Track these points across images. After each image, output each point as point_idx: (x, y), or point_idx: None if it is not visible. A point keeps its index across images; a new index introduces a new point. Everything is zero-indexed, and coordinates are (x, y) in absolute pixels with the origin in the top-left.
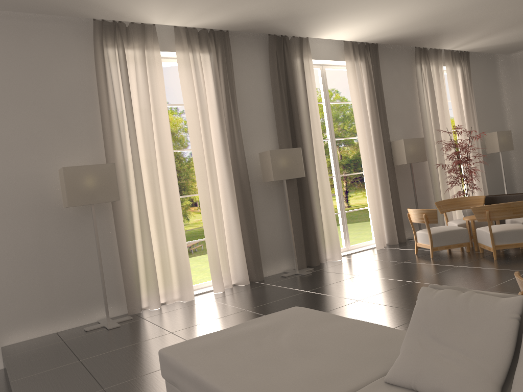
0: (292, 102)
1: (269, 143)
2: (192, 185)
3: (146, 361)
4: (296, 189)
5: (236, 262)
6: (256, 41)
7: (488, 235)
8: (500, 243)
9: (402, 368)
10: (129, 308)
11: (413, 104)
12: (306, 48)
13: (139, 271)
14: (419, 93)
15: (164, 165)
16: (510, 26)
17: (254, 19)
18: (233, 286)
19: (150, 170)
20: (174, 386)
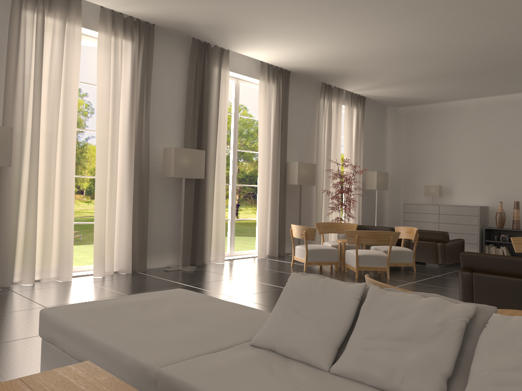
0: (204, 107)
1: (175, 141)
2: (82, 171)
3: (15, 329)
4: (194, 189)
5: (122, 250)
6: (180, 41)
7: (354, 257)
8: (362, 265)
9: (266, 333)
10: None
11: (312, 133)
12: (225, 59)
13: (17, 244)
14: (318, 124)
15: (65, 141)
16: (401, 83)
17: (182, 20)
18: (114, 273)
19: (49, 143)
20: (51, 344)
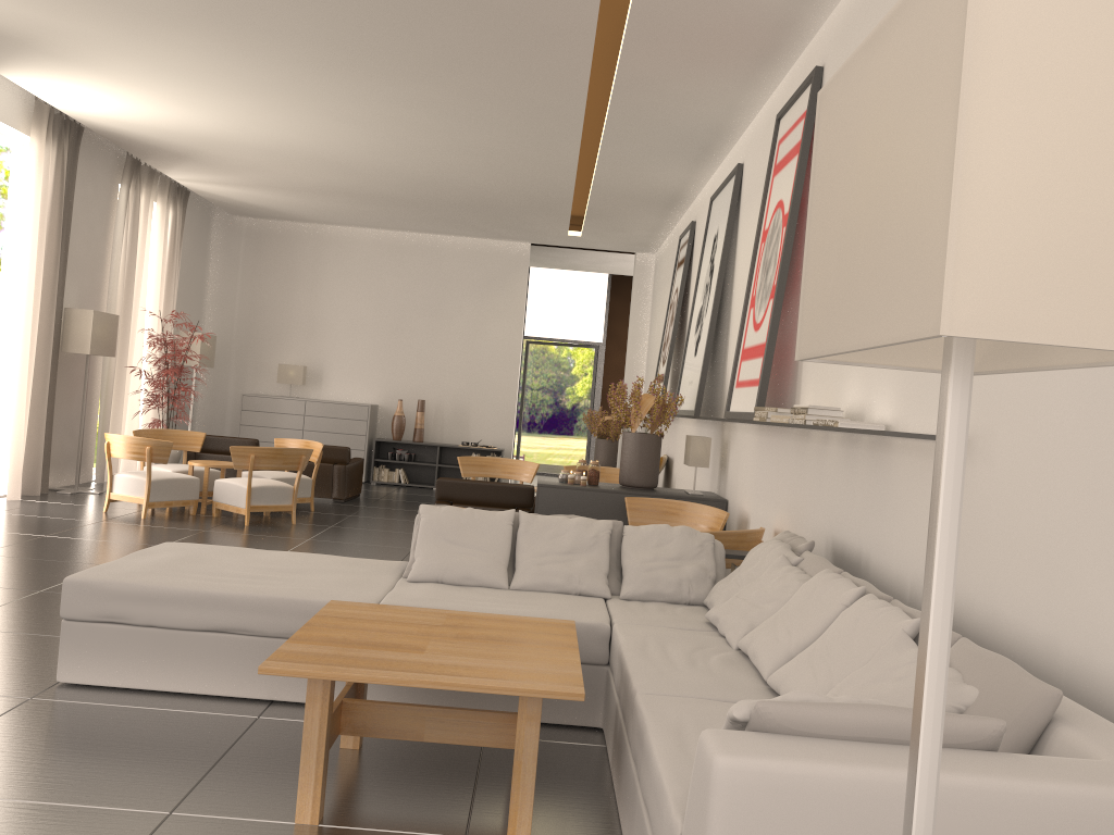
0: None
1: None
2: None
3: None
4: None
5: None
6: None
7: (243, 490)
8: (257, 503)
9: (428, 566)
10: None
11: (103, 251)
12: None
13: None
14: (116, 235)
15: None
16: (276, 188)
17: None
18: None
19: None
20: (101, 623)
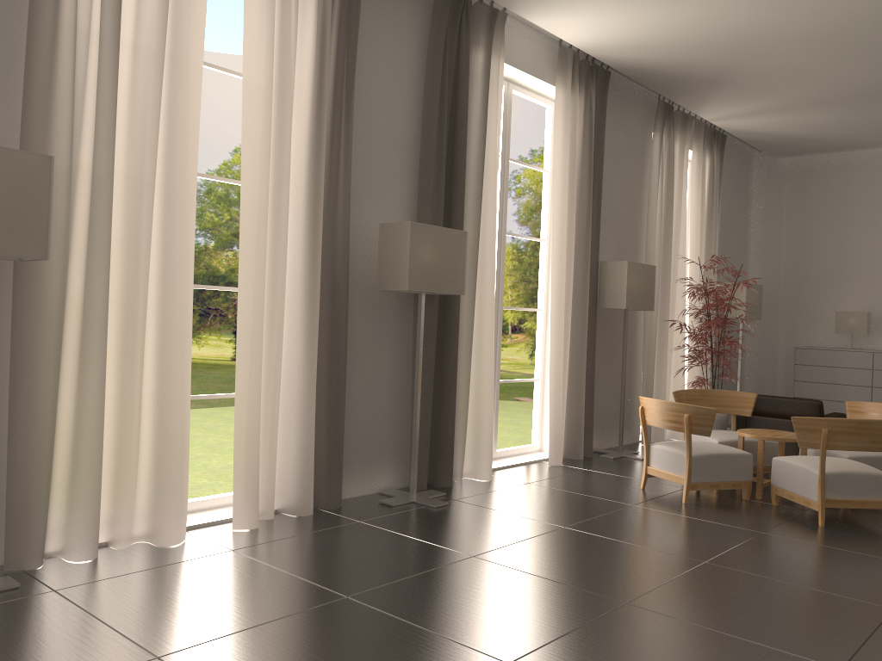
0: (458, 135)
1: (399, 209)
2: None
3: None
4: (437, 318)
5: (292, 461)
6: None
7: (812, 476)
8: (834, 495)
9: None
10: (10, 554)
11: (638, 203)
12: (500, 33)
13: (54, 457)
14: (651, 185)
15: (173, 199)
16: (826, 104)
17: None
18: (275, 516)
19: (135, 203)
20: None
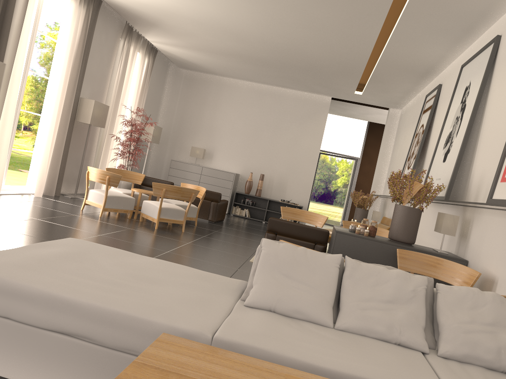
0: (8, 10)
1: None
2: None
3: None
4: None
5: None
6: None
7: (156, 208)
8: (163, 217)
9: (263, 295)
10: None
11: (107, 72)
12: None
13: None
14: (115, 65)
15: None
16: (201, 50)
17: None
18: None
19: None
20: None
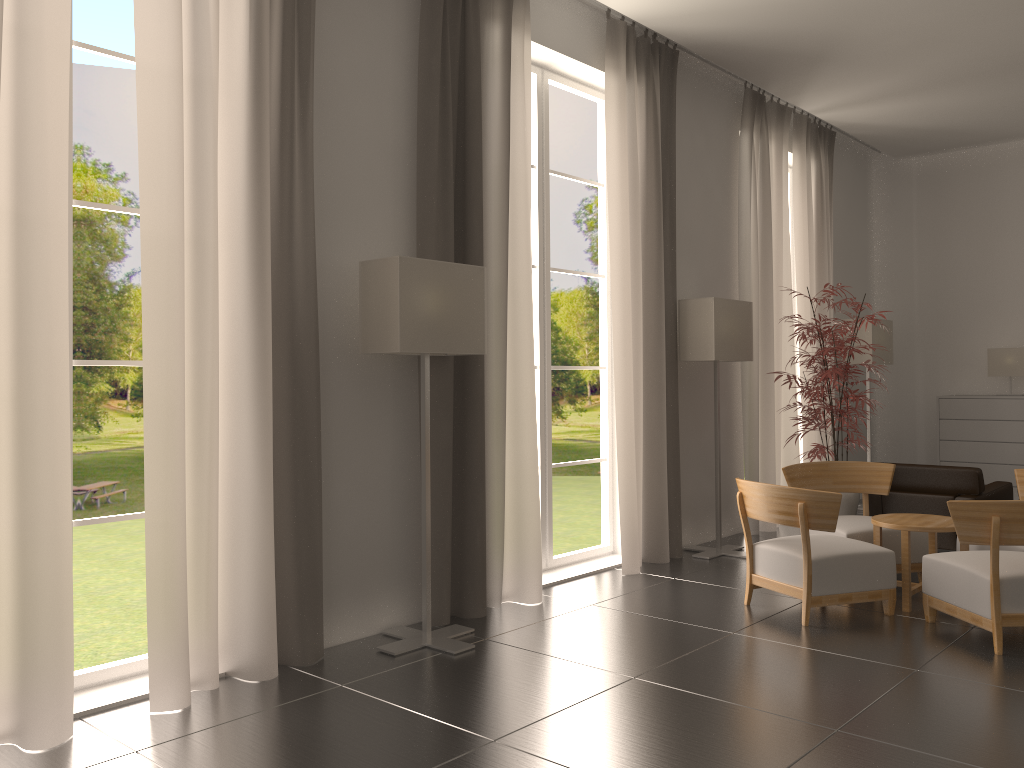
0: (470, 137)
1: (391, 242)
2: (121, 347)
3: None
4: (452, 387)
5: (244, 603)
6: None
7: (981, 583)
8: (1014, 608)
9: None
10: None
11: (726, 222)
12: None
13: None
14: (741, 198)
15: (26, 238)
16: (962, 80)
17: None
18: (222, 683)
19: None
20: None
